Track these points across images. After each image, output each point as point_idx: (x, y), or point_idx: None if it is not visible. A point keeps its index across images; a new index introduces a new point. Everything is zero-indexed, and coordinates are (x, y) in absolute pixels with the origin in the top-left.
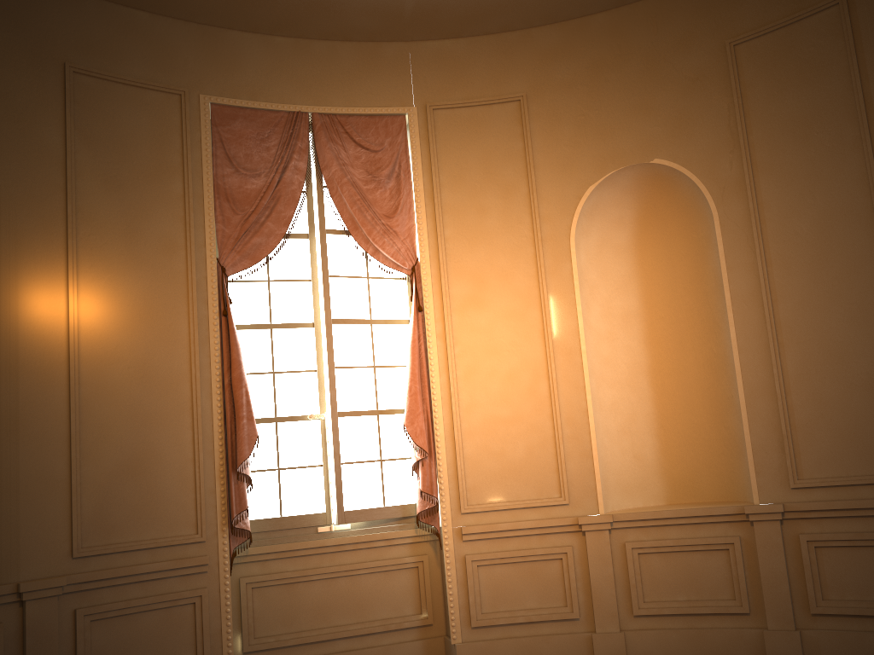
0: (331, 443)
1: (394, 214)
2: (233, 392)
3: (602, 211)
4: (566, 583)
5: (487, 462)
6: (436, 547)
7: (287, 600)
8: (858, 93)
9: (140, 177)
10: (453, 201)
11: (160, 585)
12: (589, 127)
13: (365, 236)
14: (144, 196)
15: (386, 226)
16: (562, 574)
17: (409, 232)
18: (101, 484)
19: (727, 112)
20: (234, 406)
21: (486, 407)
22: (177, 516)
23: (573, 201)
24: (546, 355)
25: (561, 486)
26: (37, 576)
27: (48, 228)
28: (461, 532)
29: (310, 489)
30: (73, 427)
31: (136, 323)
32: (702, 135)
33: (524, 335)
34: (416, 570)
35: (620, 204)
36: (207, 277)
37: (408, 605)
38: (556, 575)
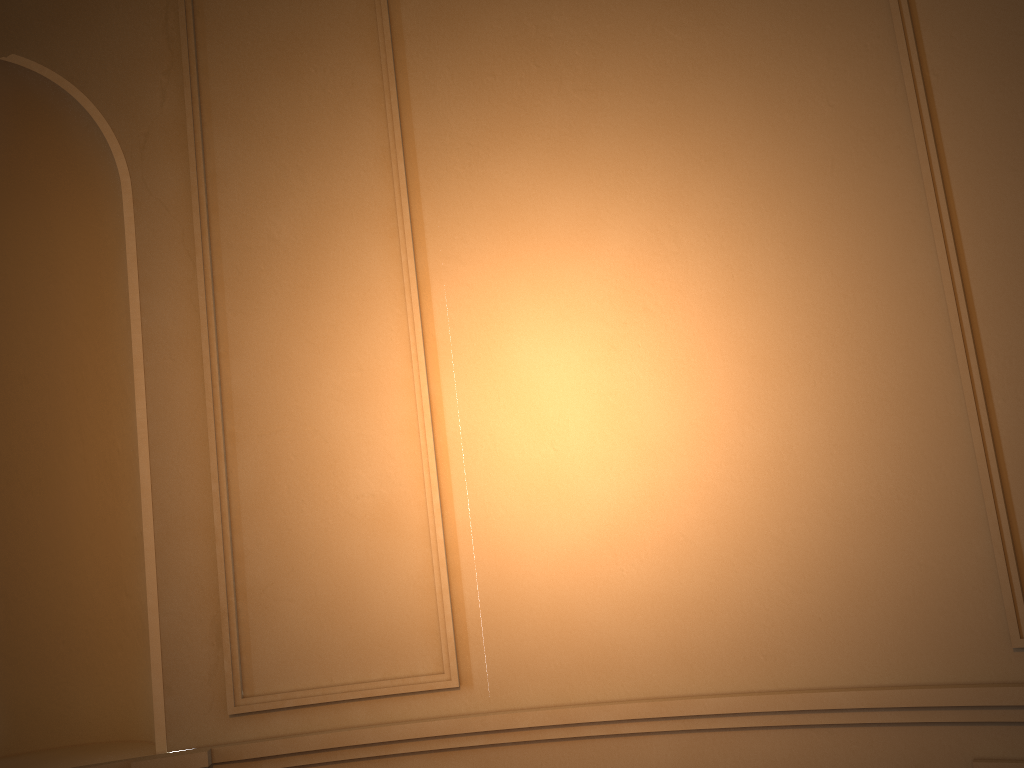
0: None
1: None
2: None
3: None
4: None
5: None
6: None
7: None
8: (382, 15)
9: None
10: None
11: None
12: None
13: None
14: None
15: None
16: None
17: None
18: None
19: (165, 1)
20: None
21: None
22: None
23: None
24: None
25: None
26: None
27: None
28: None
29: None
30: None
31: None
32: (113, 31)
33: None
34: None
35: None
36: None
37: None
38: None
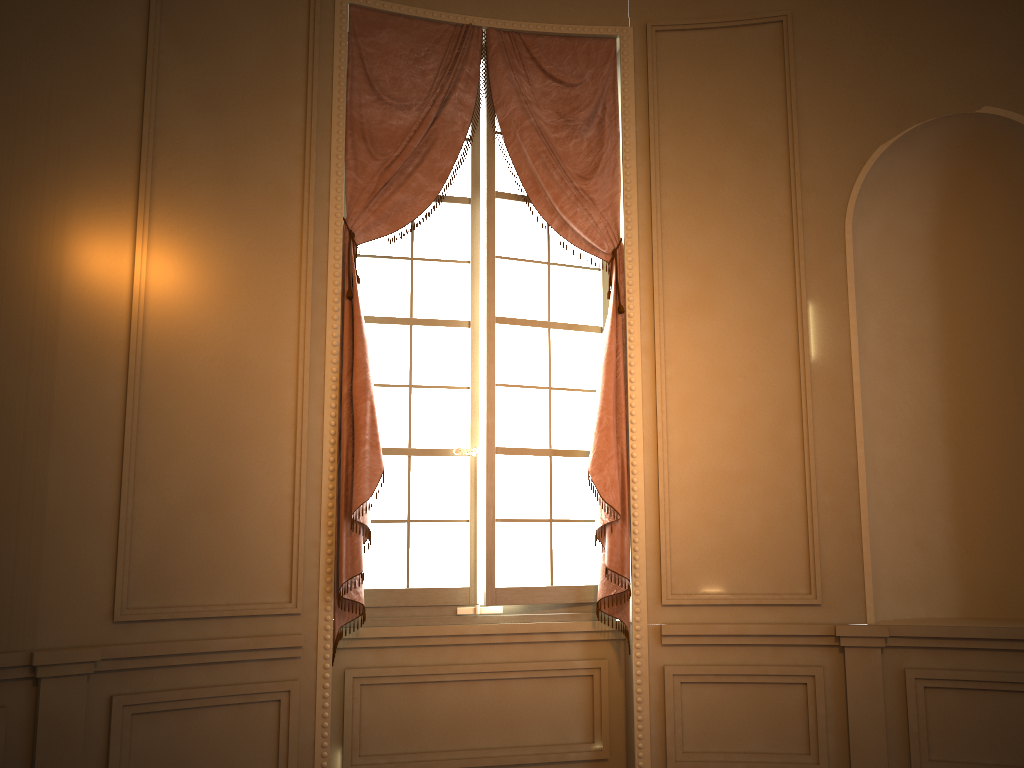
0: (484, 490)
1: (593, 174)
2: (353, 406)
3: (890, 187)
4: (810, 721)
5: (704, 535)
6: (620, 649)
7: (407, 707)
8: None
9: (246, 97)
10: (677, 161)
11: (234, 671)
12: (883, 61)
13: (550, 203)
14: (250, 123)
15: (579, 191)
16: (805, 706)
17: (611, 201)
18: (162, 520)
19: None
20: (353, 426)
21: (707, 455)
22: (263, 575)
23: (854, 167)
24: (800, 386)
25: (811, 578)
26: (62, 643)
27: (113, 154)
28: (660, 632)
29: (449, 552)
30: (128, 436)
31: (227, 299)
32: None
33: (768, 356)
34: (590, 681)
35: (919, 177)
36: (329, 243)
37: (575, 729)
38: (796, 707)
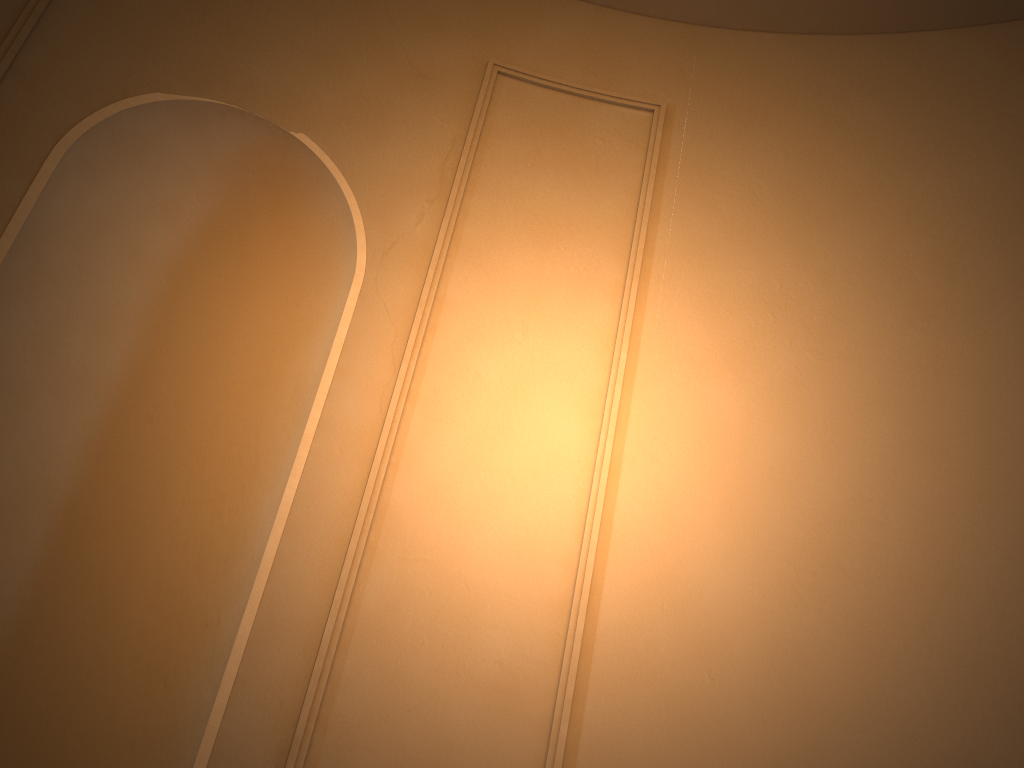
0: None
1: None
2: None
3: (149, 166)
4: None
5: None
6: None
7: None
8: (641, 227)
9: None
10: None
11: None
12: (215, 11)
13: None
14: None
15: None
16: None
17: None
18: None
19: (450, 146)
20: None
21: None
22: None
23: (109, 92)
24: None
25: None
26: None
27: None
28: None
29: None
30: None
31: None
32: (396, 151)
33: None
34: None
35: (191, 181)
36: None
37: None
38: None
